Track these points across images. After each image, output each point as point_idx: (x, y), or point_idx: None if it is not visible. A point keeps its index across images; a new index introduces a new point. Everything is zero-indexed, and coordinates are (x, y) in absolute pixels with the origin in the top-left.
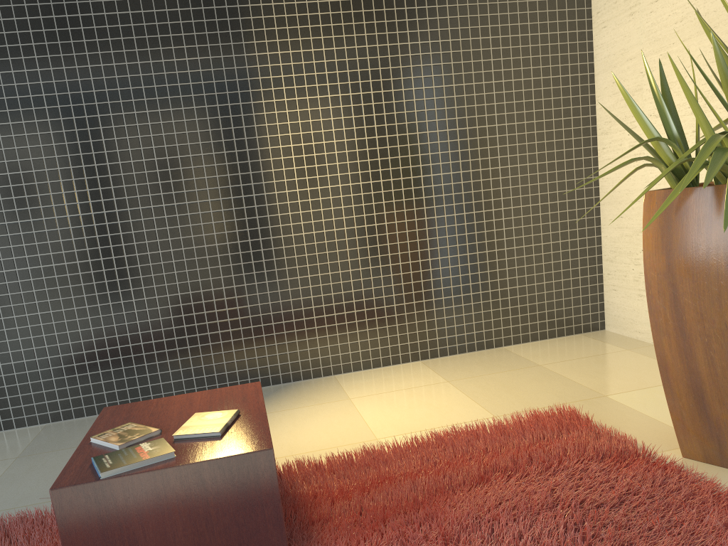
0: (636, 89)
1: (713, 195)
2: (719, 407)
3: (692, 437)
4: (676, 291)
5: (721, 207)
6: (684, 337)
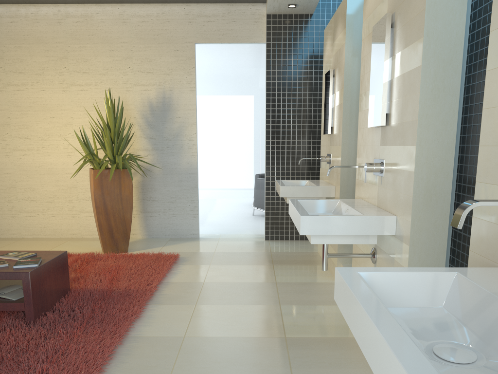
0: (6, 124)
1: (114, 172)
2: (117, 234)
3: (108, 246)
4: (105, 200)
5: (117, 175)
6: (107, 214)
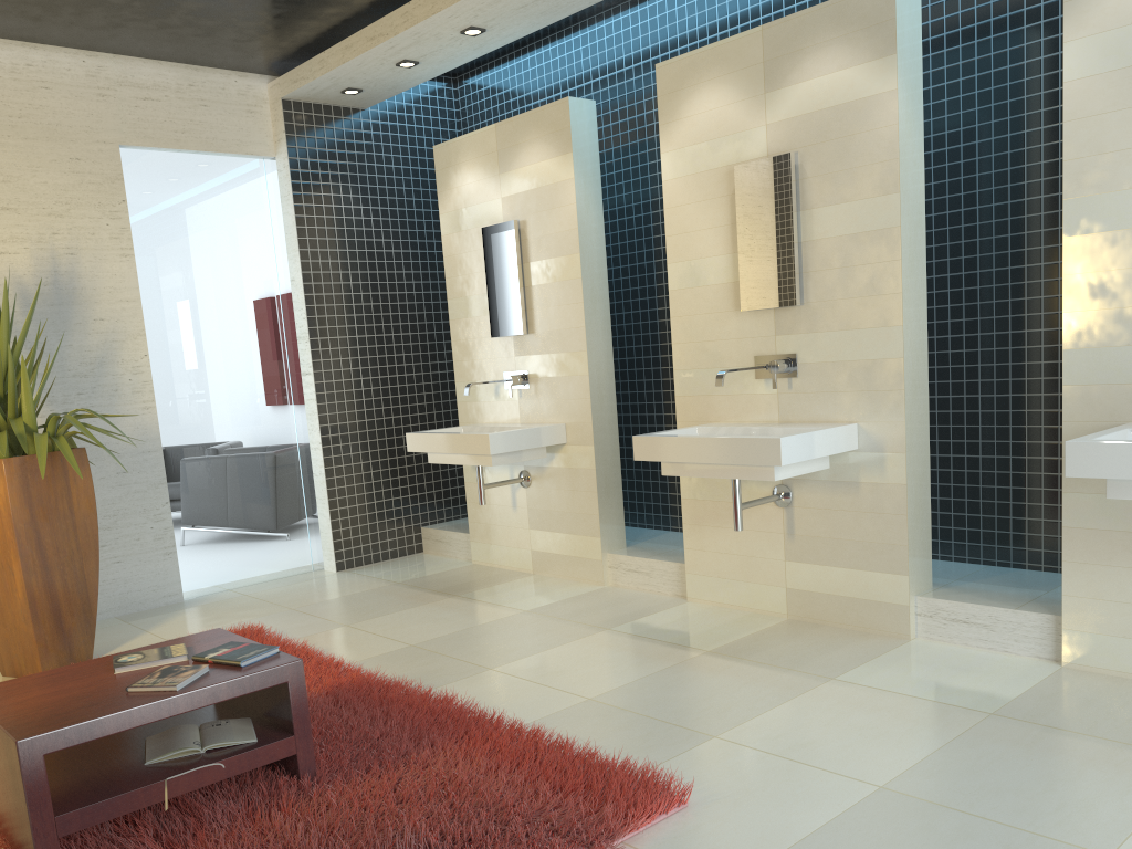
0: None
1: (53, 458)
2: (71, 618)
3: (52, 655)
4: (39, 534)
5: (59, 467)
6: (47, 570)
